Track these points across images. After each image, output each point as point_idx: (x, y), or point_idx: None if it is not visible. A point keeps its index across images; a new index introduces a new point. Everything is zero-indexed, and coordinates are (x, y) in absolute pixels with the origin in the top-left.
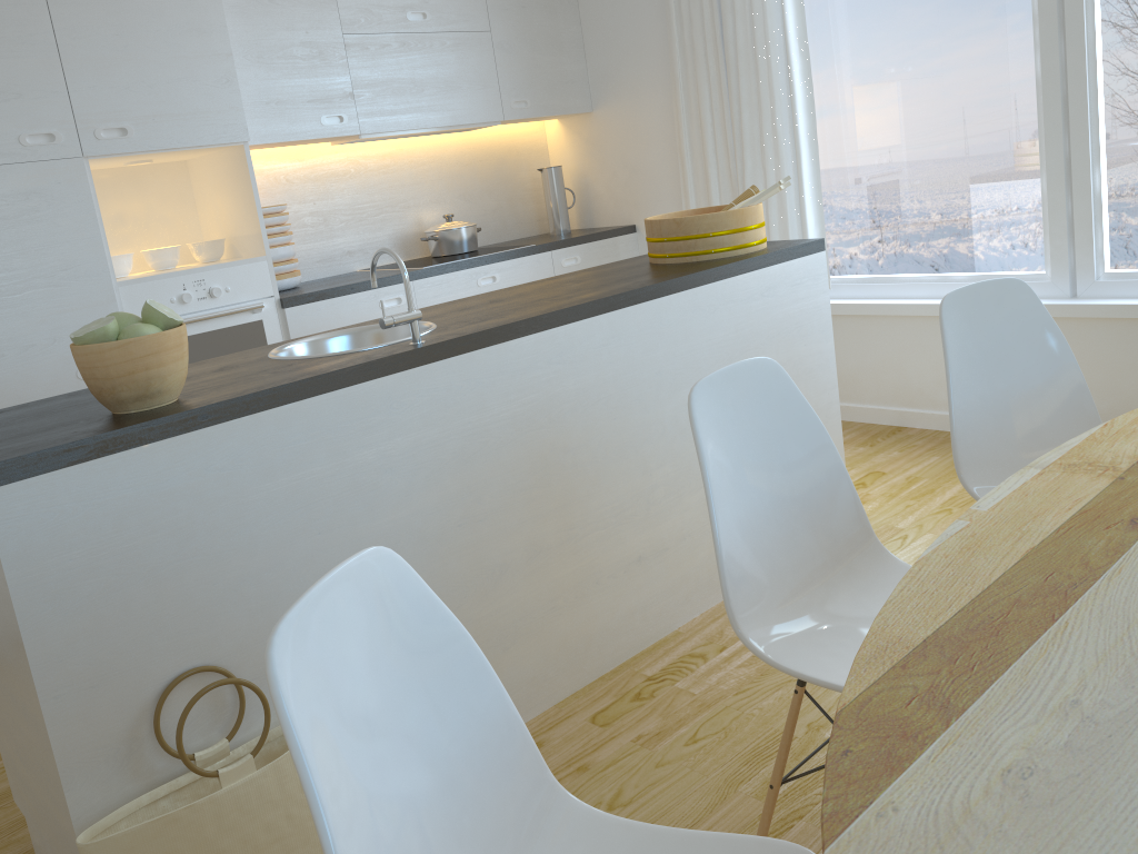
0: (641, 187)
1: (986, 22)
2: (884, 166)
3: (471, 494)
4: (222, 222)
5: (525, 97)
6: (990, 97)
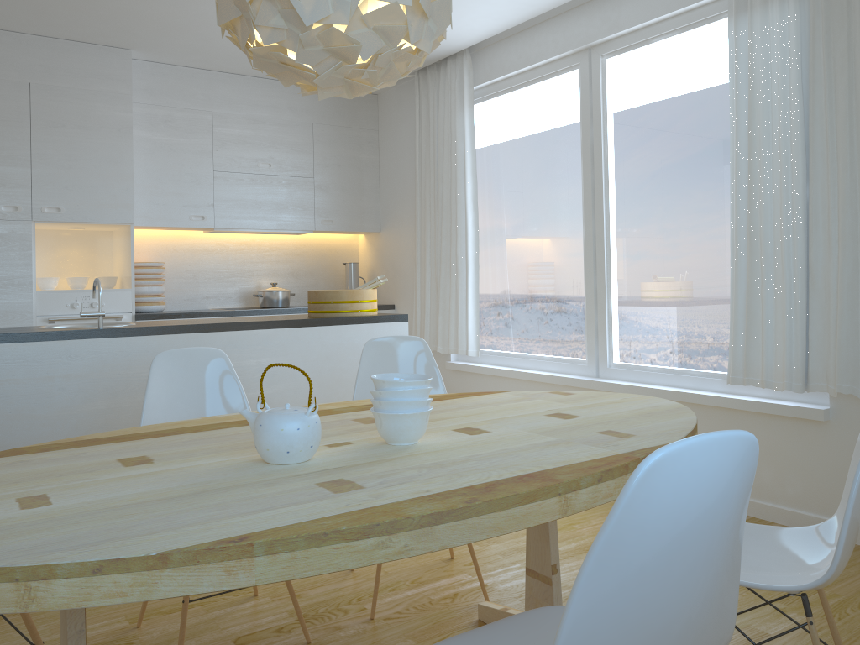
0: (399, 281)
1: (563, 203)
2: (515, 283)
3: (113, 412)
4: (120, 268)
5: (332, 218)
6: (564, 247)
